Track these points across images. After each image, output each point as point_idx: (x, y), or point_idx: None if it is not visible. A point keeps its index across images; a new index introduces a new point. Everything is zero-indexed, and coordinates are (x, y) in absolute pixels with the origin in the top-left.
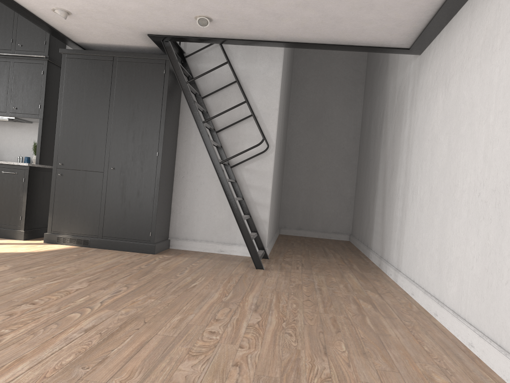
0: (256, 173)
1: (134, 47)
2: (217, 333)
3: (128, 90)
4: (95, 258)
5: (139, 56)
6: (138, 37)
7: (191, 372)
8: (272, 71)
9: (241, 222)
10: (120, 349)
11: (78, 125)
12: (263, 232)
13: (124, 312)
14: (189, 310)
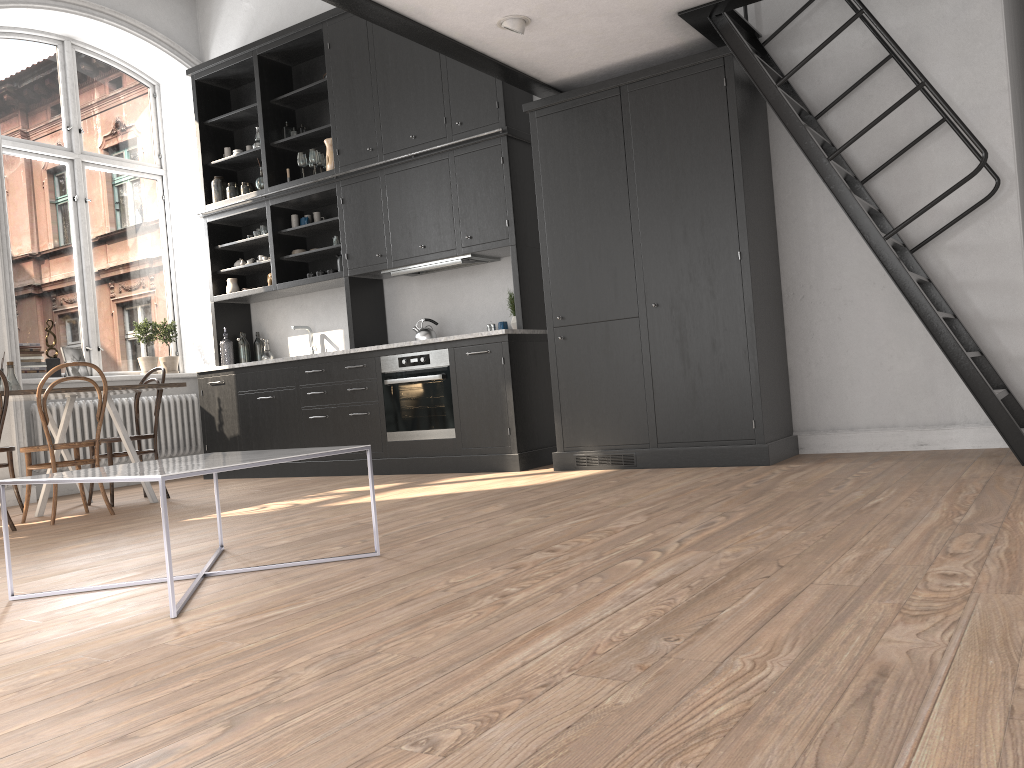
0: (977, 253)
1: (655, 56)
2: (964, 577)
3: (658, 142)
4: (651, 481)
5: (668, 67)
6: (659, 28)
7: (921, 645)
8: (976, 4)
9: (962, 362)
10: (738, 609)
11: (577, 238)
12: (1023, 386)
13: (729, 553)
14: (877, 542)
